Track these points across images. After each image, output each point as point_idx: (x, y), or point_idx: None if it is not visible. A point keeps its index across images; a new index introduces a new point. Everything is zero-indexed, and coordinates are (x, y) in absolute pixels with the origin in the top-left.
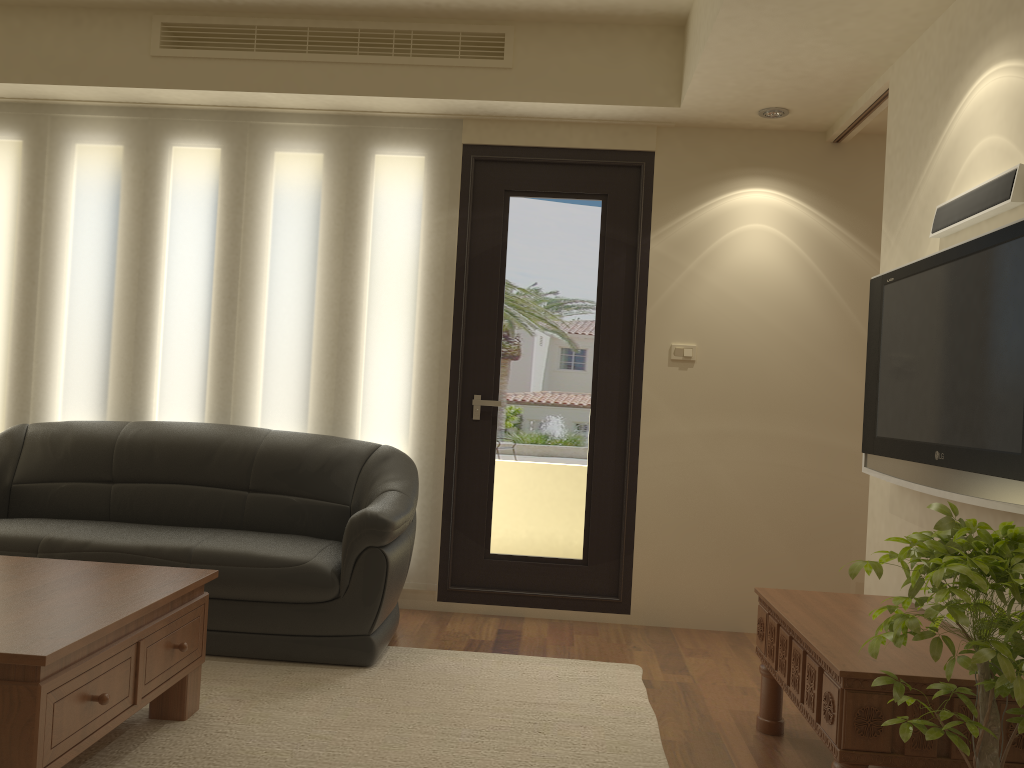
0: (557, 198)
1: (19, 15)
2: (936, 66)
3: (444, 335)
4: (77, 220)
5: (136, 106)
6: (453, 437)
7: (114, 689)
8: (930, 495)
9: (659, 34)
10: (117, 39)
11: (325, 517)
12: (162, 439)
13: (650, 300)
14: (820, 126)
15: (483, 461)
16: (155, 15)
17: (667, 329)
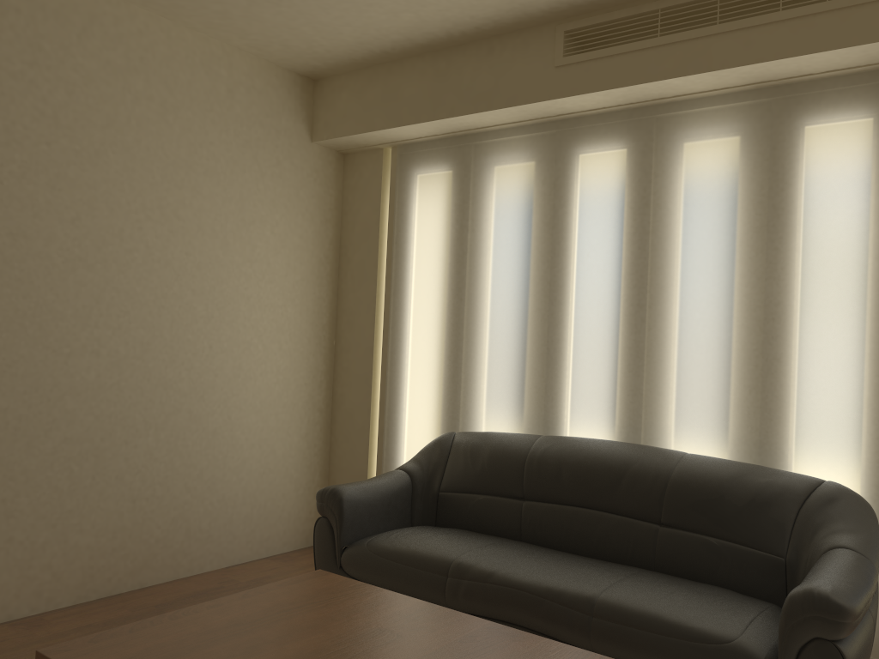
0: None
1: (444, 57)
2: None
3: None
4: (495, 238)
5: (544, 121)
6: None
7: None
8: None
9: None
10: (524, 58)
11: (752, 568)
12: (569, 458)
13: None
14: None
15: None
16: (558, 25)
17: None
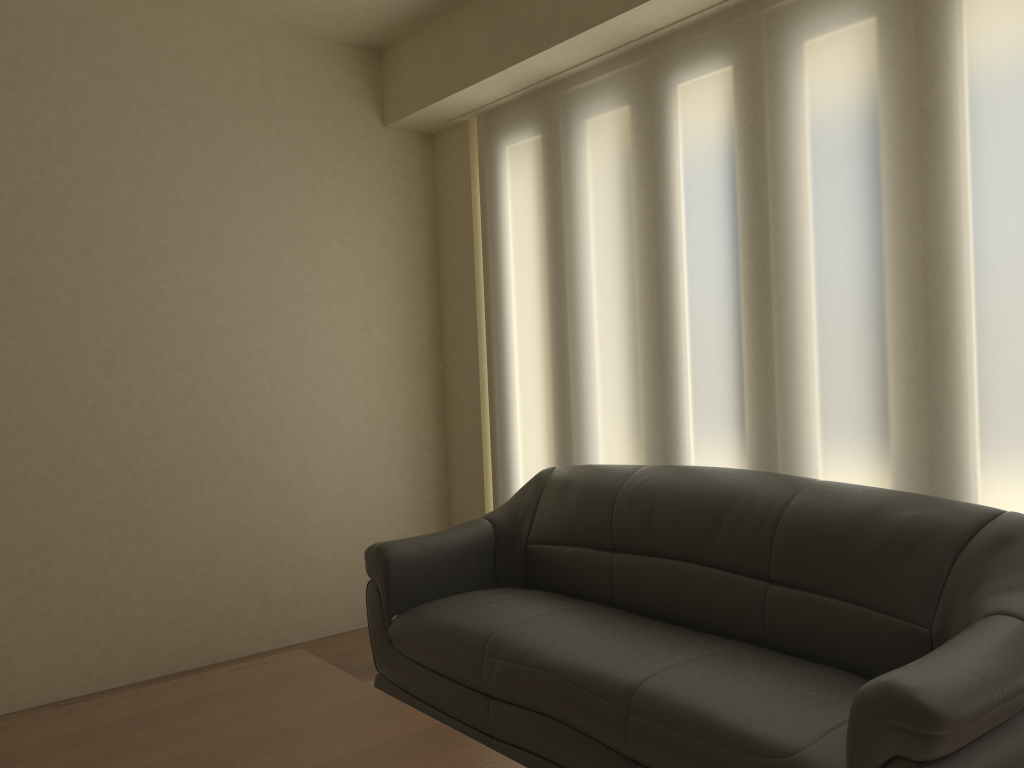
0: None
1: None
2: None
3: None
4: (589, 213)
5: (631, 48)
6: None
7: None
8: None
9: None
10: None
11: (886, 644)
12: (664, 494)
13: None
14: None
15: None
16: None
17: None
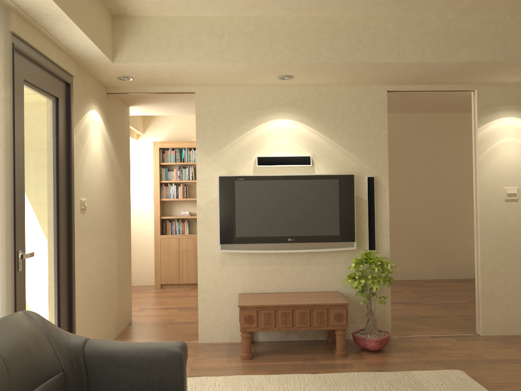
0: (40, 93)
1: None
2: (242, 103)
3: (10, 201)
4: None
5: None
6: (14, 290)
7: None
8: (257, 254)
9: (108, 15)
10: None
11: None
12: None
13: (75, 172)
14: (113, 85)
15: (23, 304)
16: None
17: (79, 190)
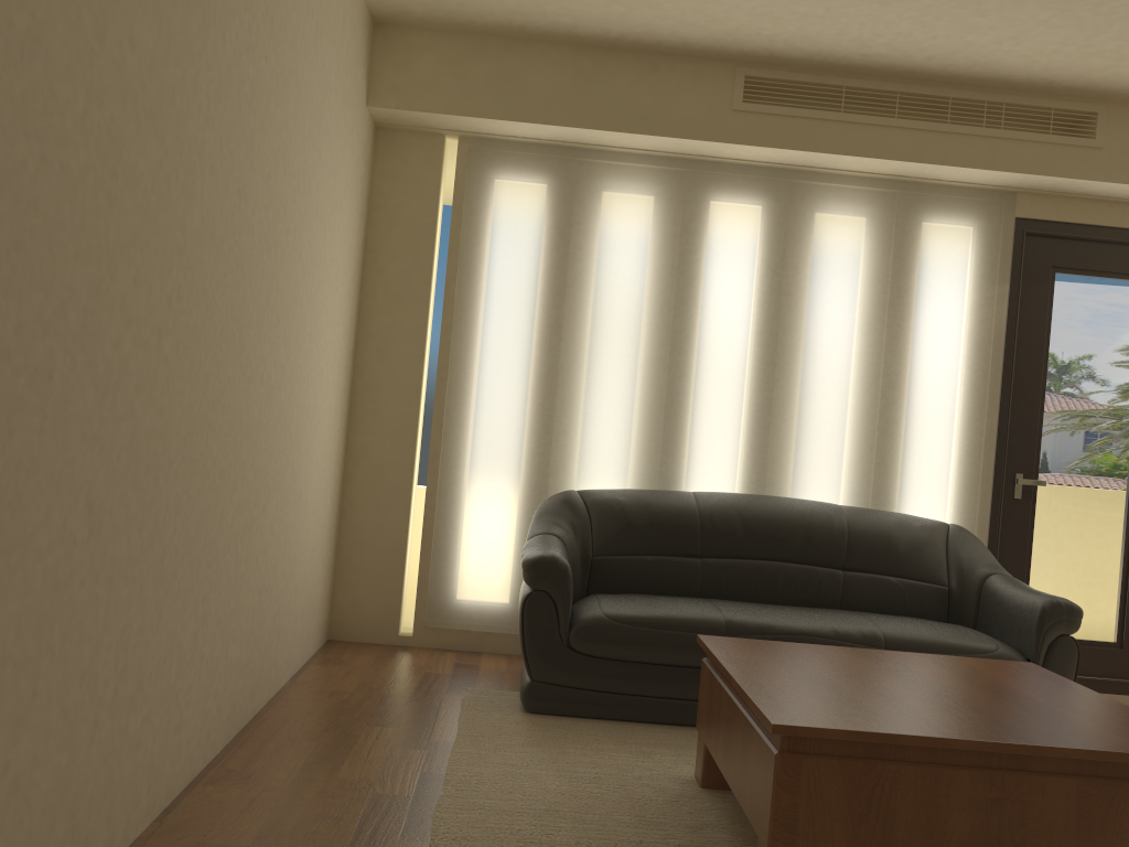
0: (1101, 277)
1: (590, 56)
2: None
3: (992, 412)
4: (610, 274)
5: (678, 157)
6: (996, 516)
7: None
8: None
9: None
10: (696, 89)
11: (924, 598)
12: (746, 513)
13: None
14: None
15: (1022, 541)
16: (739, 67)
17: None
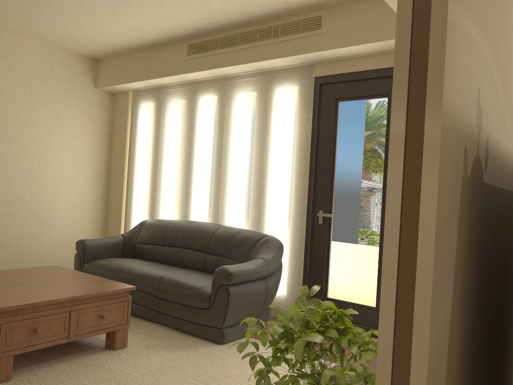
0: (363, 99)
1: (145, 52)
2: None
3: (304, 178)
4: (169, 134)
5: (188, 82)
6: (308, 232)
7: (52, 329)
8: None
9: None
10: (173, 55)
11: None
12: (181, 228)
13: None
14: None
15: (323, 246)
16: (185, 42)
17: None
